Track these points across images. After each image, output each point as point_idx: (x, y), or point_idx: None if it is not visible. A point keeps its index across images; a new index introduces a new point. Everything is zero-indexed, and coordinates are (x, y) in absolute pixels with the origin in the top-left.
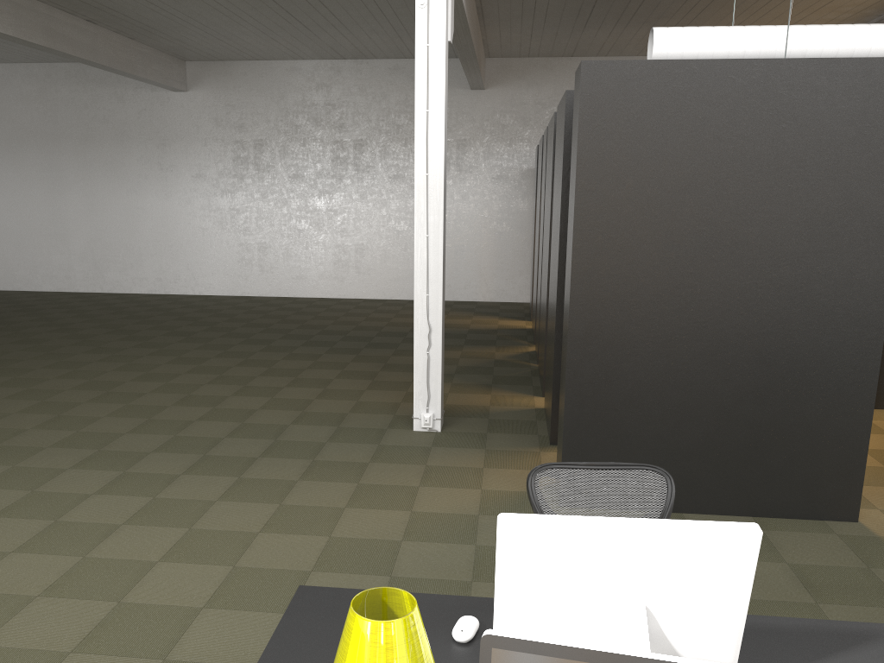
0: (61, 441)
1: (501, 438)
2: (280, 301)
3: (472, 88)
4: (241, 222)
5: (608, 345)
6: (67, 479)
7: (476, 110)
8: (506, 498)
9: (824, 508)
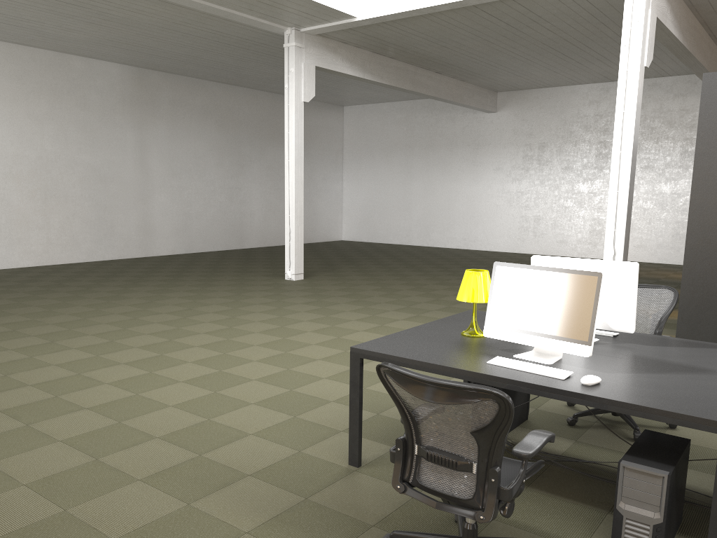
0: (389, 301)
1: None
2: None
3: None
4: (523, 201)
5: (713, 253)
6: (389, 314)
7: None
8: None
9: None
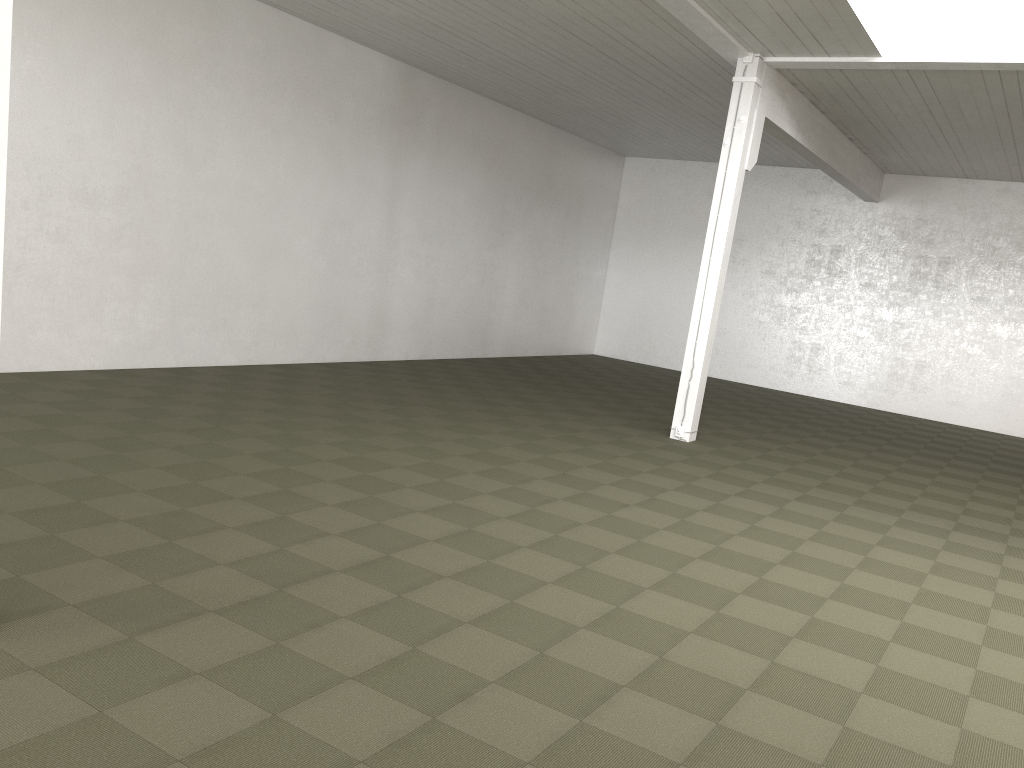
0: (911, 508)
1: None
2: (934, 424)
3: None
4: (902, 336)
5: None
6: (963, 538)
7: None
8: None
9: None
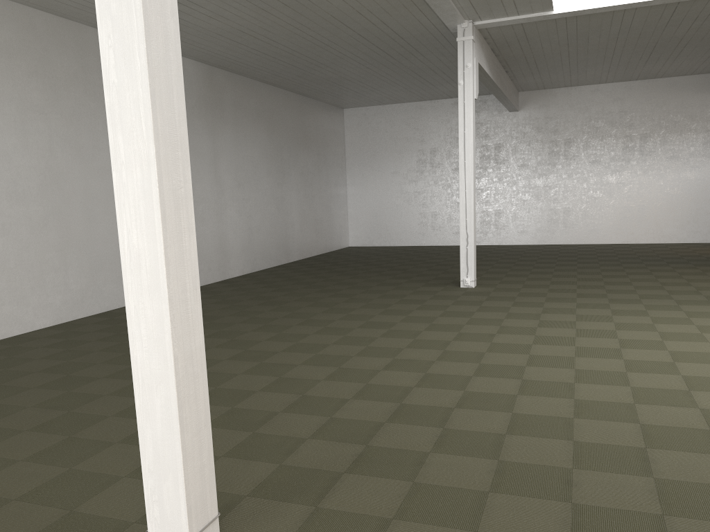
0: (640, 297)
1: None
2: (585, 246)
3: None
4: (551, 194)
5: None
6: (690, 308)
7: None
8: None
9: None
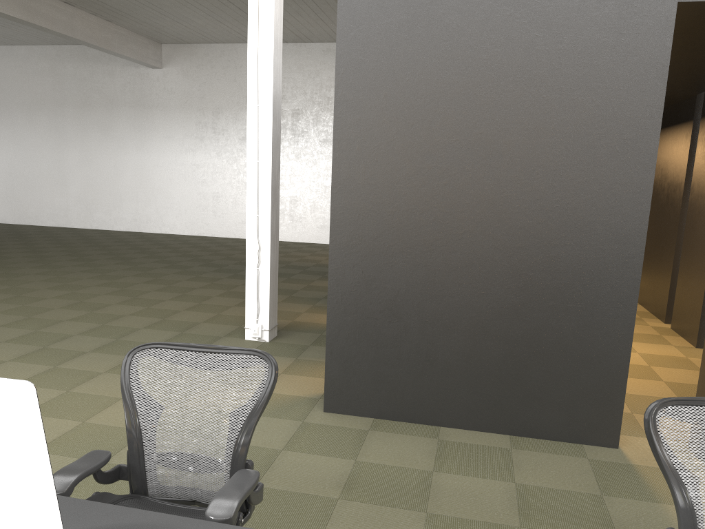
0: None
1: (319, 350)
2: (225, 240)
3: None
4: (200, 175)
5: (367, 255)
6: None
7: None
8: (279, 401)
9: (582, 431)
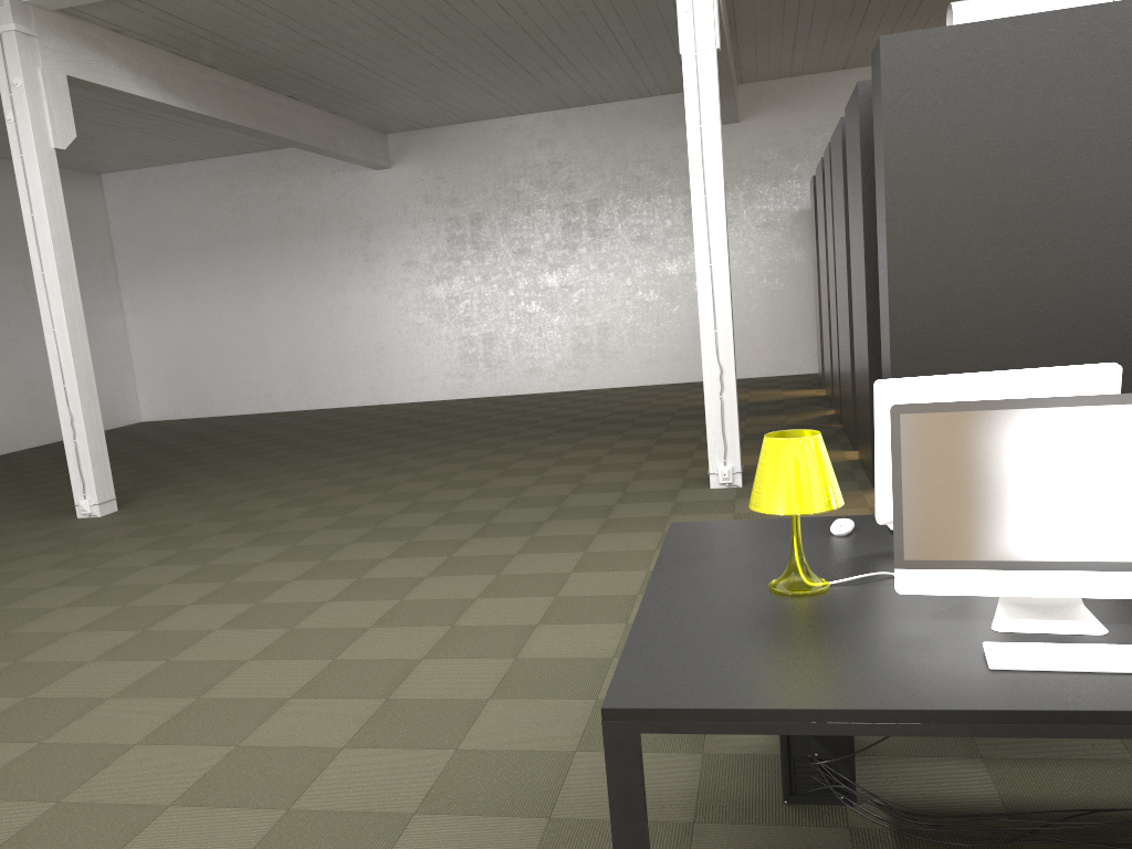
0: (331, 524)
1: None
2: (514, 399)
3: (724, 122)
4: (461, 311)
5: (936, 343)
6: (353, 550)
7: (730, 147)
8: None
9: None
